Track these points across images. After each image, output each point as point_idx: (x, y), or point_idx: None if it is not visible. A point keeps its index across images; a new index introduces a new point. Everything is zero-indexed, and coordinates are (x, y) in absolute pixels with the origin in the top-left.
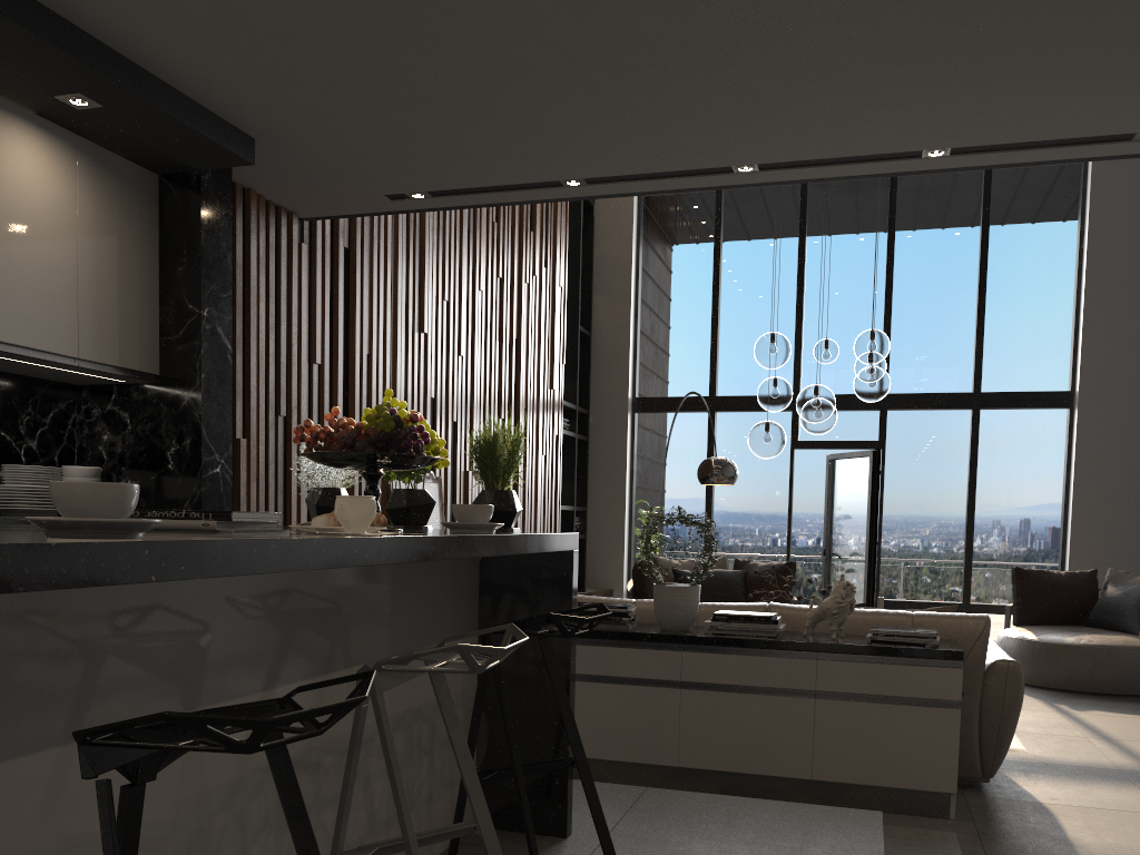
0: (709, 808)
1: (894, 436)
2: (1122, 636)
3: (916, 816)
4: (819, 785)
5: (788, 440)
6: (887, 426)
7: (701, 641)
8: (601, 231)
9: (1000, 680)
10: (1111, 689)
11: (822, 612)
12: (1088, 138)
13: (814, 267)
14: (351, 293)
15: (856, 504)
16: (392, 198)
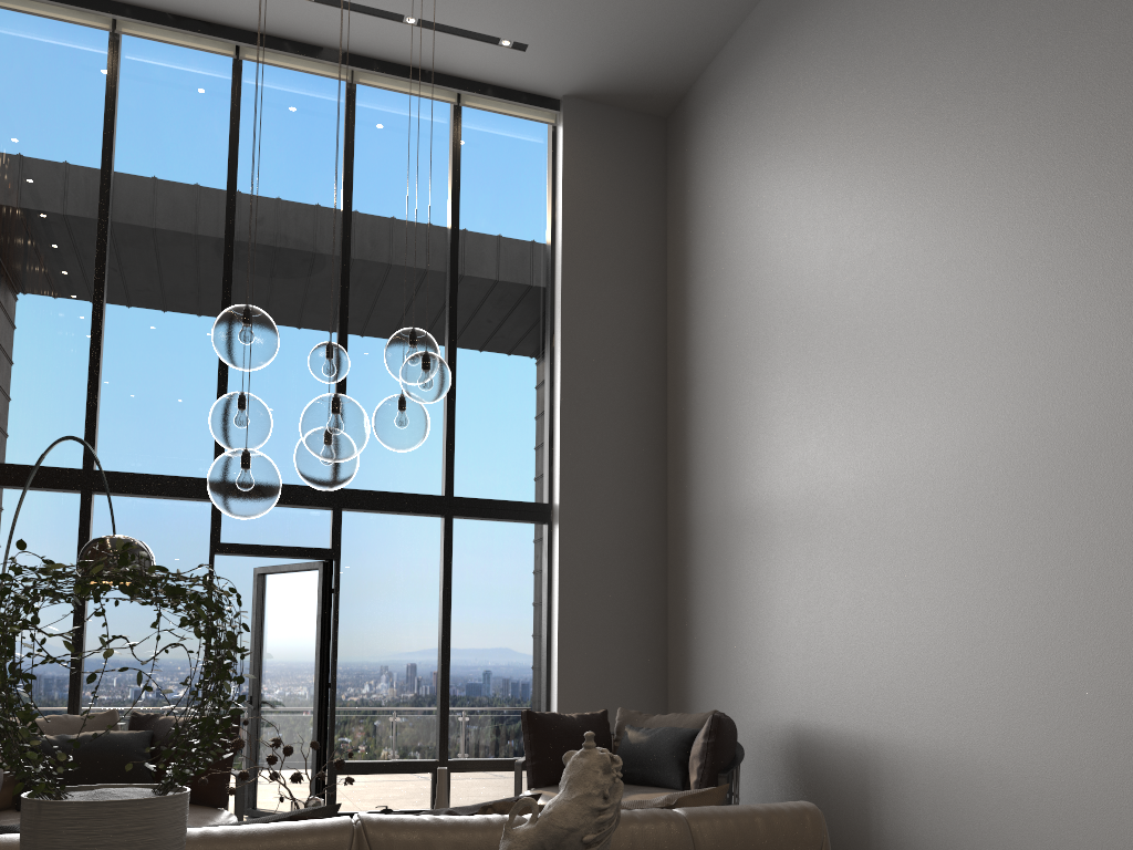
0: None
1: (350, 545)
2: (668, 793)
3: None
4: None
5: (206, 541)
6: (342, 531)
7: None
8: None
9: None
10: None
11: (551, 842)
12: None
13: None
14: None
15: (299, 634)
16: None
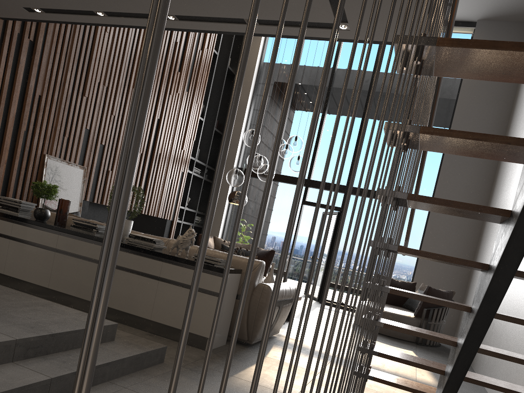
0: (33, 304)
1: (349, 207)
2: (409, 312)
3: (191, 346)
4: (154, 323)
5: (302, 200)
6: None
7: None
8: None
9: (259, 293)
10: (394, 335)
11: (177, 242)
12: (316, 24)
13: (328, 121)
14: (31, 63)
15: (328, 236)
16: (28, 11)
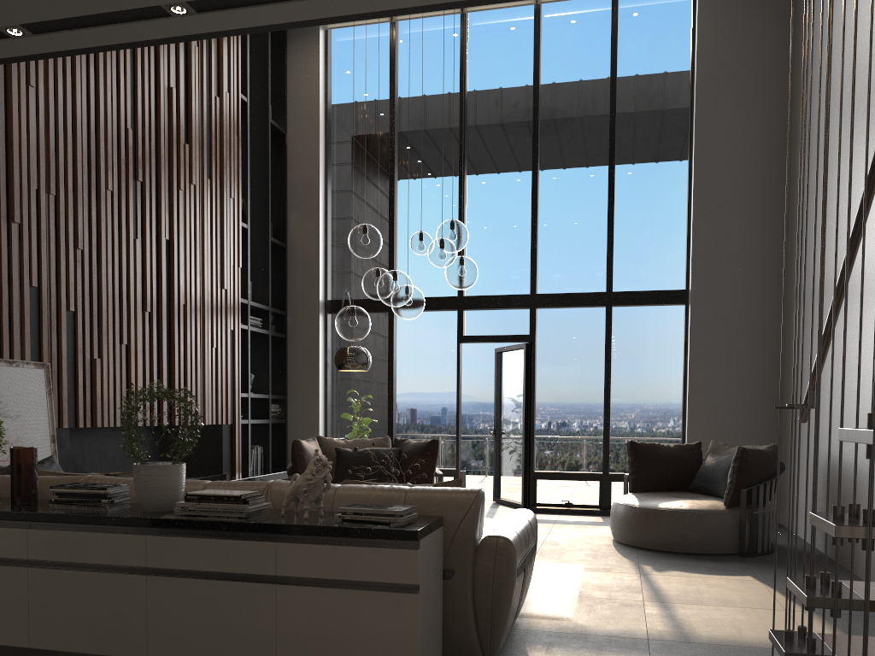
0: None
1: (543, 331)
2: (712, 500)
3: None
4: None
5: (456, 335)
6: (538, 322)
7: (164, 524)
8: (293, 156)
9: (489, 558)
10: (699, 549)
11: (295, 490)
12: None
13: (473, 187)
14: None
15: (516, 390)
16: None
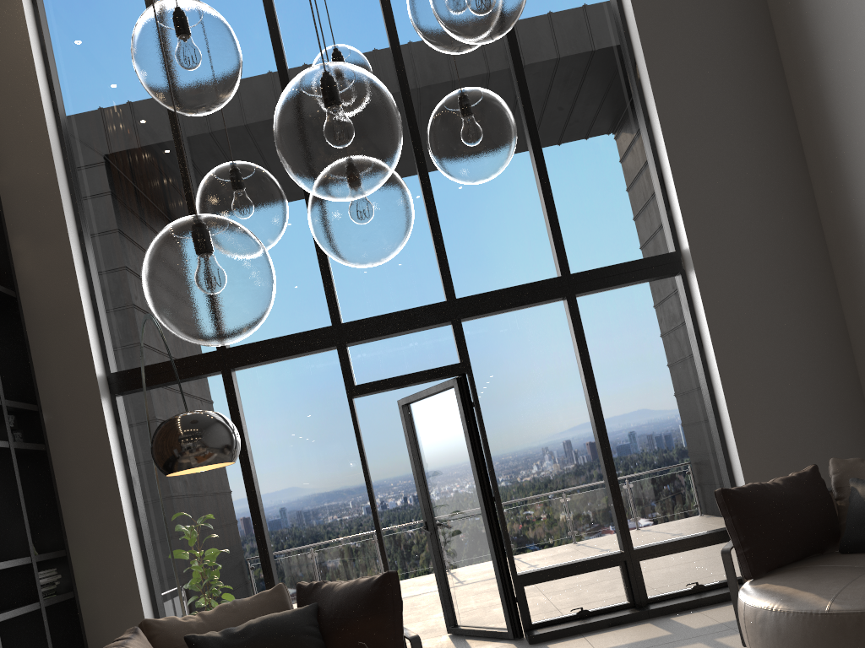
0: None
1: (478, 354)
2: None
3: None
4: None
5: (342, 388)
6: (467, 343)
7: None
8: (3, 147)
9: None
10: None
11: None
12: None
13: None
14: None
15: (453, 454)
16: None
